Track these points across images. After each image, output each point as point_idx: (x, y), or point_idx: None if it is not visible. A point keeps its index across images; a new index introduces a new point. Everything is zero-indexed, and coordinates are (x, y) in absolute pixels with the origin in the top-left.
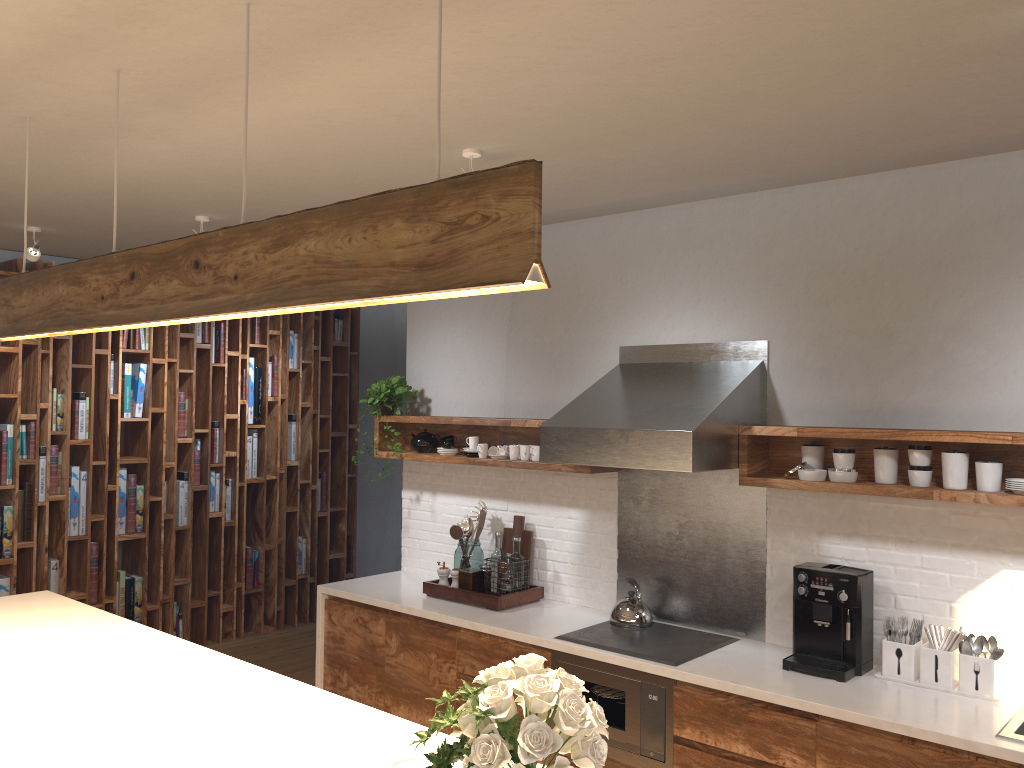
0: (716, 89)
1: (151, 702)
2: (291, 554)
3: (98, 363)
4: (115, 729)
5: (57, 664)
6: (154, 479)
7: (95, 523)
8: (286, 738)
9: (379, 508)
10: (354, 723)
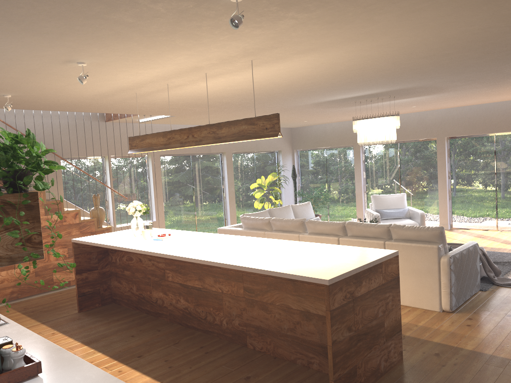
0: (37, 83)
1: (206, 248)
2: None
3: None
4: (210, 244)
5: (248, 252)
6: None
7: None
8: (169, 245)
9: None
10: (152, 248)
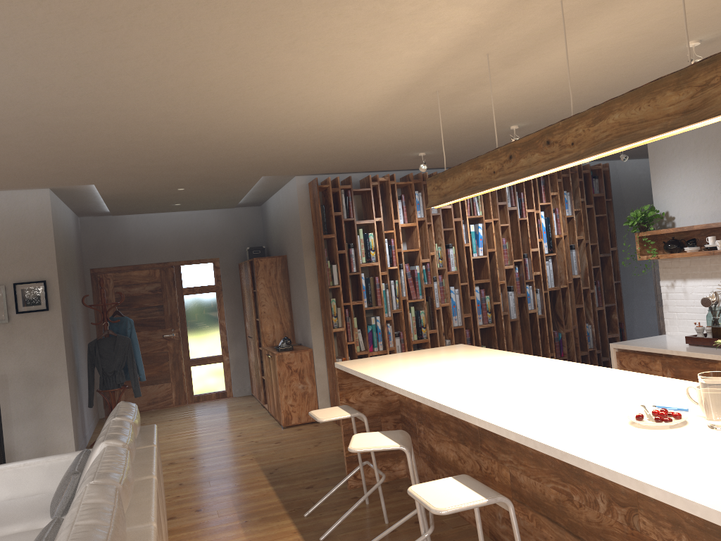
0: None
1: (543, 378)
2: (582, 335)
3: (455, 227)
4: (531, 385)
5: (486, 367)
6: (494, 292)
7: (465, 319)
8: (625, 388)
9: (638, 304)
10: (663, 383)
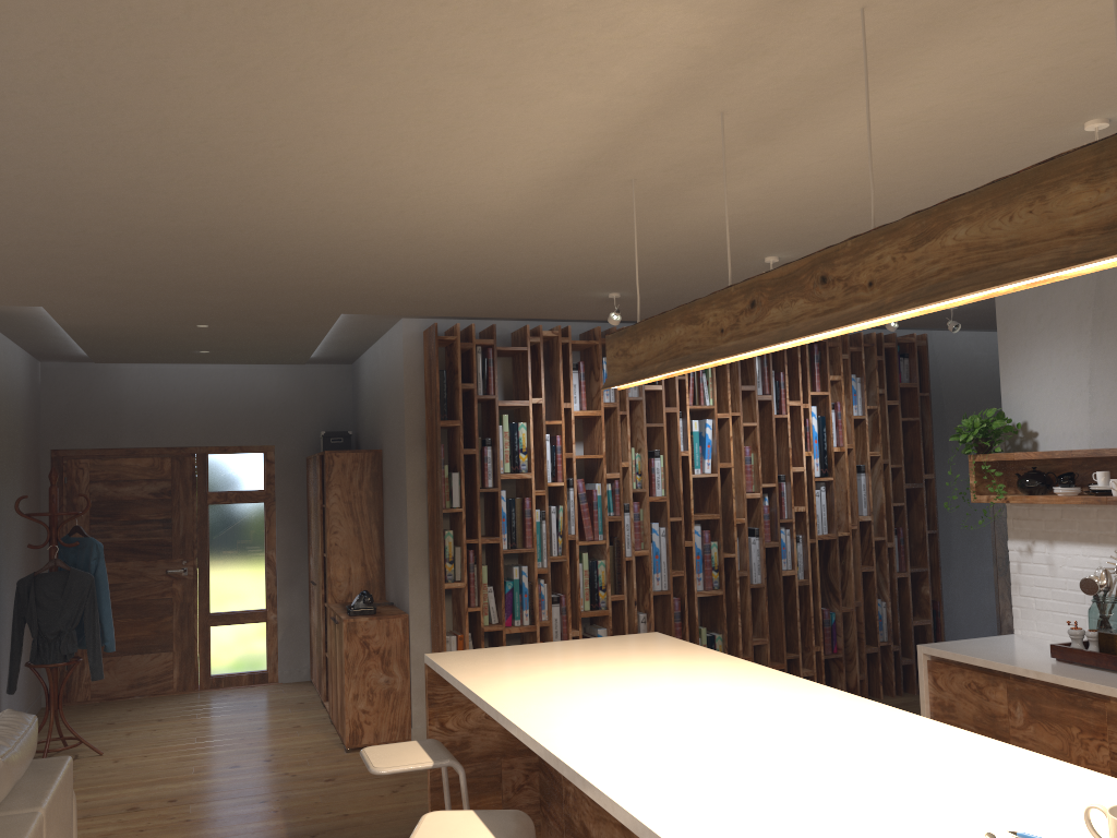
0: None
1: (793, 728)
2: (870, 618)
3: (667, 422)
4: (768, 747)
5: (691, 691)
6: (725, 536)
7: (675, 579)
8: (951, 773)
9: (965, 571)
10: (1026, 767)
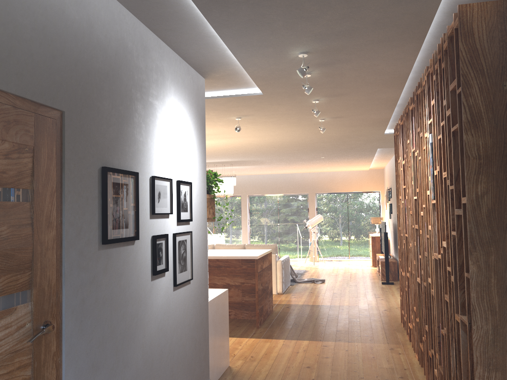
0: None
1: None
2: None
3: None
4: None
5: None
6: None
7: None
8: None
9: None
10: None
